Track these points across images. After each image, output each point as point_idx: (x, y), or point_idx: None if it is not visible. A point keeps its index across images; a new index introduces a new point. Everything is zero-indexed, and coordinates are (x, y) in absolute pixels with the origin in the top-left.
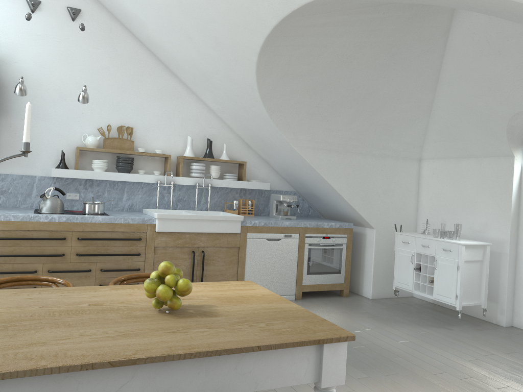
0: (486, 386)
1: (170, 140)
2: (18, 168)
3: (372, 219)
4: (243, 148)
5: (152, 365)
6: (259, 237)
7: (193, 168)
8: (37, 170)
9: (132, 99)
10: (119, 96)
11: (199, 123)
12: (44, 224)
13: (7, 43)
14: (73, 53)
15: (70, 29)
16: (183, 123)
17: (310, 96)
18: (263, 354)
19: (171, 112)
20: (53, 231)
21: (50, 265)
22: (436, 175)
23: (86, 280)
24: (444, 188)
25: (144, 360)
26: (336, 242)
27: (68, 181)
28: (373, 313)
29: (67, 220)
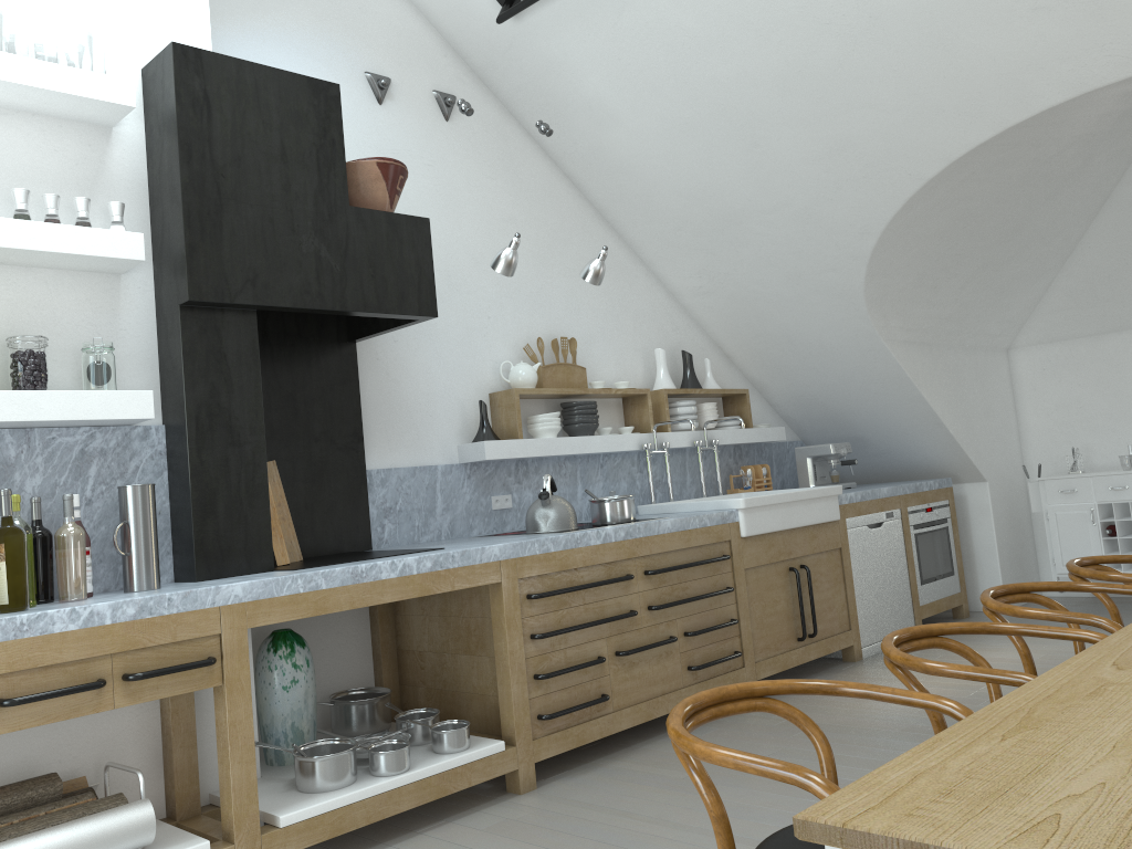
0: None
1: (623, 361)
2: (403, 452)
3: (982, 464)
4: (723, 366)
5: None
6: (860, 524)
7: (681, 412)
8: (434, 453)
9: (558, 282)
10: (538, 277)
11: (657, 321)
12: (597, 551)
13: None
14: (456, 190)
15: (444, 138)
16: (636, 323)
17: (941, 241)
18: None
19: (617, 303)
20: (610, 563)
21: (616, 640)
22: (1052, 372)
23: (668, 662)
24: (1075, 391)
25: None
26: (940, 516)
27: (489, 469)
28: None
29: (627, 535)
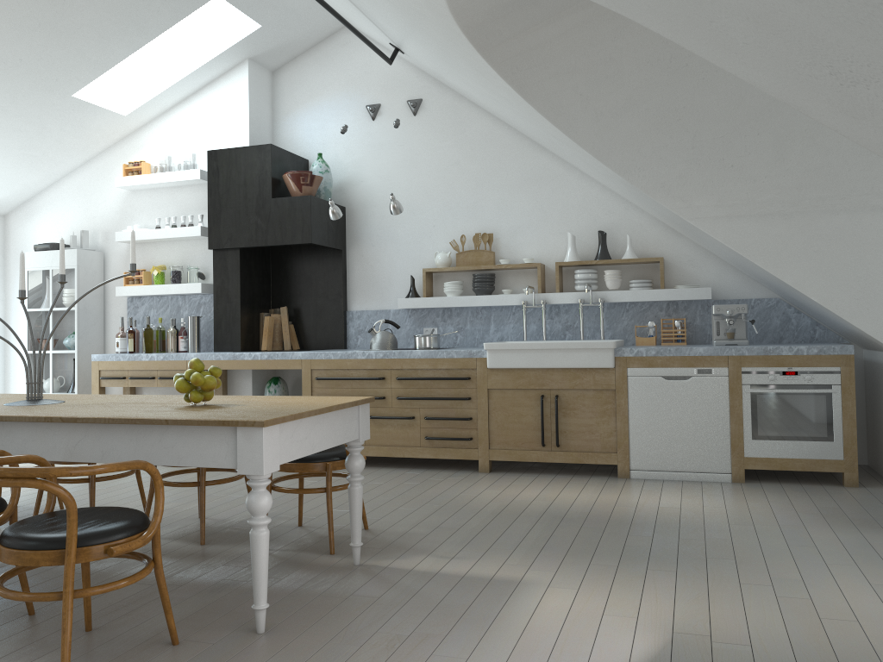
0: (808, 612)
1: (547, 242)
2: (373, 302)
3: None
4: (667, 237)
5: (97, 427)
6: (649, 374)
7: (576, 278)
8: (391, 303)
9: (491, 196)
10: (474, 195)
11: (588, 210)
12: (361, 362)
13: (353, 162)
14: (417, 155)
15: (412, 126)
16: (564, 214)
17: (669, 135)
18: (183, 431)
19: (545, 202)
20: (372, 370)
21: (371, 410)
22: None
23: (410, 430)
24: None
25: (82, 419)
26: (815, 381)
27: (423, 313)
28: (848, 510)
29: (384, 356)
